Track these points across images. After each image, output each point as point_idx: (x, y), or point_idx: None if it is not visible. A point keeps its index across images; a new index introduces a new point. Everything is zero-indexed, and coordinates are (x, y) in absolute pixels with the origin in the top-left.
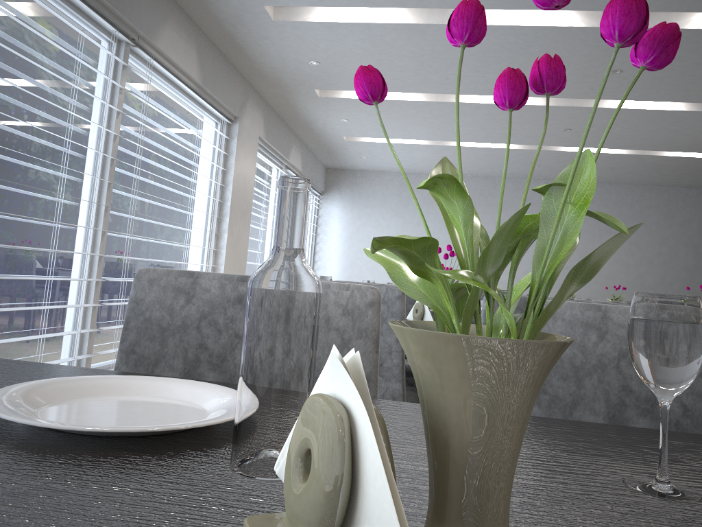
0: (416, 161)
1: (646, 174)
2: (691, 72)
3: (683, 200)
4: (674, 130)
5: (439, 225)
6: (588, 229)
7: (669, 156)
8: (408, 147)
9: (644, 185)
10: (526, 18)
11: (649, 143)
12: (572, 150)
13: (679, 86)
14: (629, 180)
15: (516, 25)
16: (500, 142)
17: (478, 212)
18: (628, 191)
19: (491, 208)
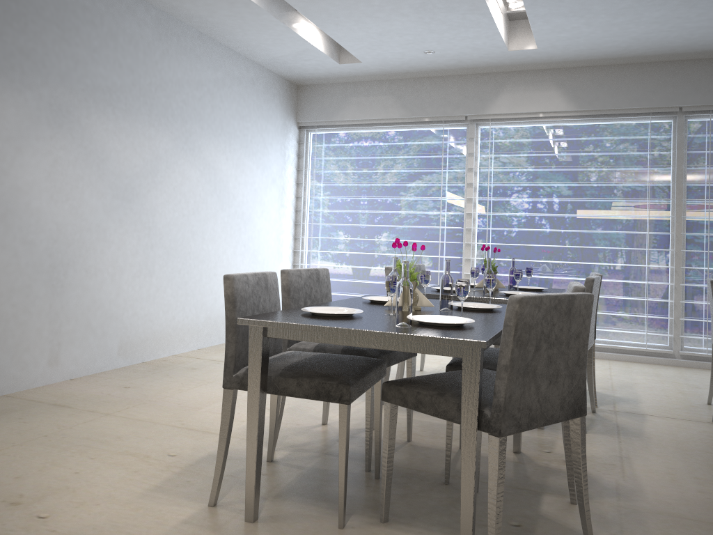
0: None
1: None
2: None
3: None
4: None
5: None
6: None
7: None
8: None
9: None
10: None
11: None
12: None
13: None
14: None
15: None
16: None
17: None
18: None
19: None
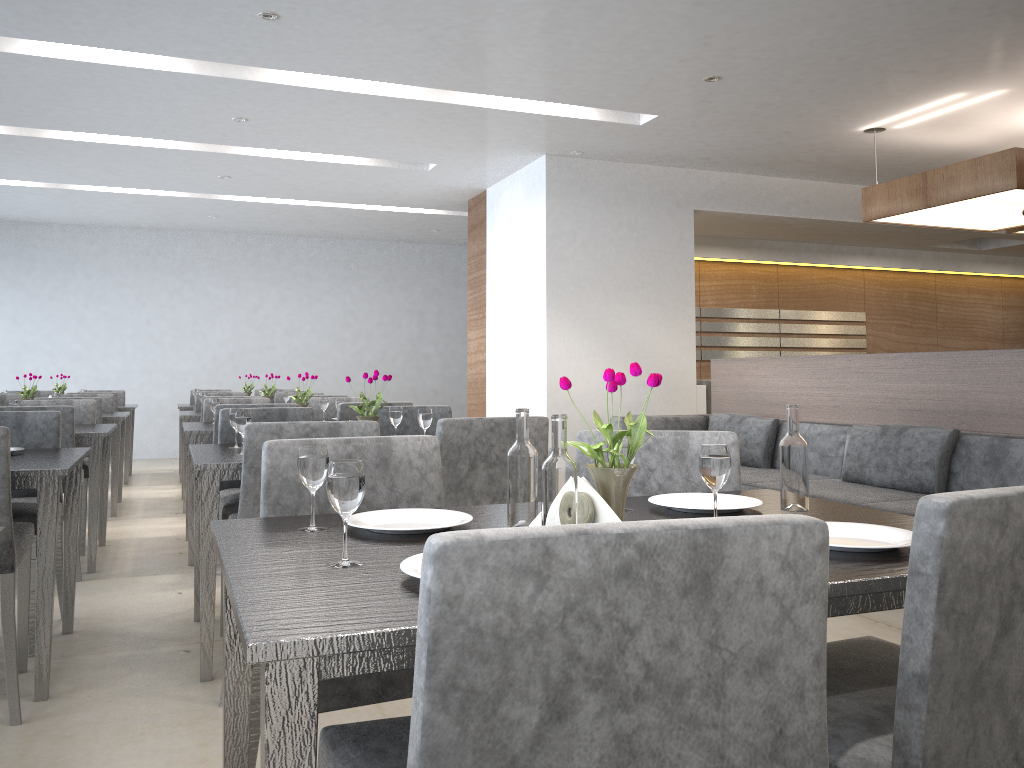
0: (35, 208)
1: (354, 228)
2: (326, 126)
3: (406, 258)
4: (351, 183)
5: (85, 298)
6: (295, 297)
7: (366, 209)
8: (12, 189)
9: (361, 240)
10: (95, 52)
11: (334, 195)
12: (248, 200)
13: (323, 139)
14: (340, 234)
15: (82, 61)
16: (147, 188)
17: (144, 278)
18: (342, 247)
19: (163, 273)
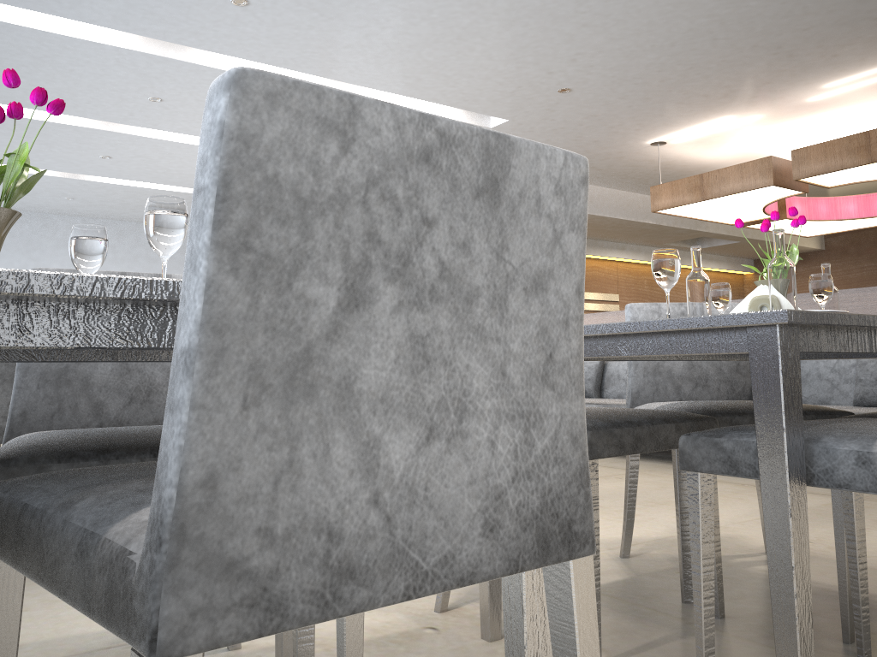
0: None
1: None
2: None
3: None
4: None
5: None
6: None
7: None
8: None
9: None
10: (51, 23)
11: None
12: (114, 182)
13: None
14: None
15: (39, 29)
16: None
17: None
18: None
19: (9, 250)
